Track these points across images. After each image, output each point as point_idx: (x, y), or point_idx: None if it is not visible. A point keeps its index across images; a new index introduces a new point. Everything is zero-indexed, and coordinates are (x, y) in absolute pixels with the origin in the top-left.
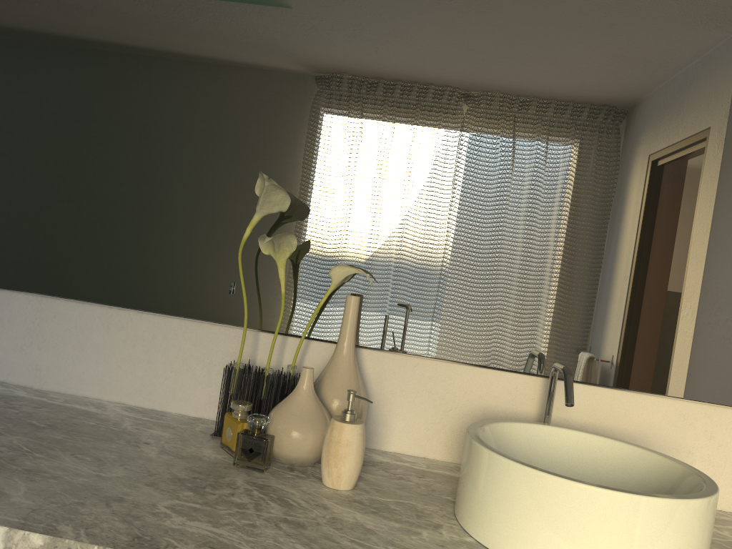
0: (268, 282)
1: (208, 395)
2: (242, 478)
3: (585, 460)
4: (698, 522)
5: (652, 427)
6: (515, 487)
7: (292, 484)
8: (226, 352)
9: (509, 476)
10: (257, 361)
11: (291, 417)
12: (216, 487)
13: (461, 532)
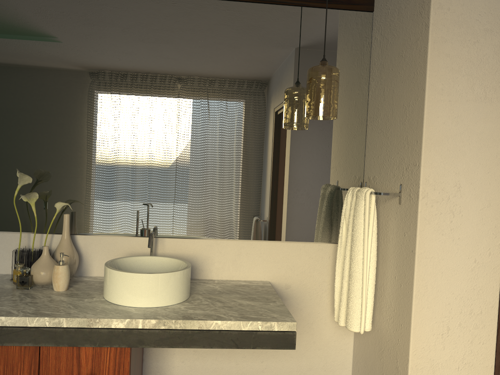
0: (31, 212)
1: (10, 264)
2: (19, 292)
3: (161, 267)
4: (172, 280)
5: (197, 251)
6: (113, 278)
7: (40, 291)
8: (16, 244)
9: (111, 274)
10: (31, 246)
11: (39, 266)
12: (6, 296)
13: (102, 298)
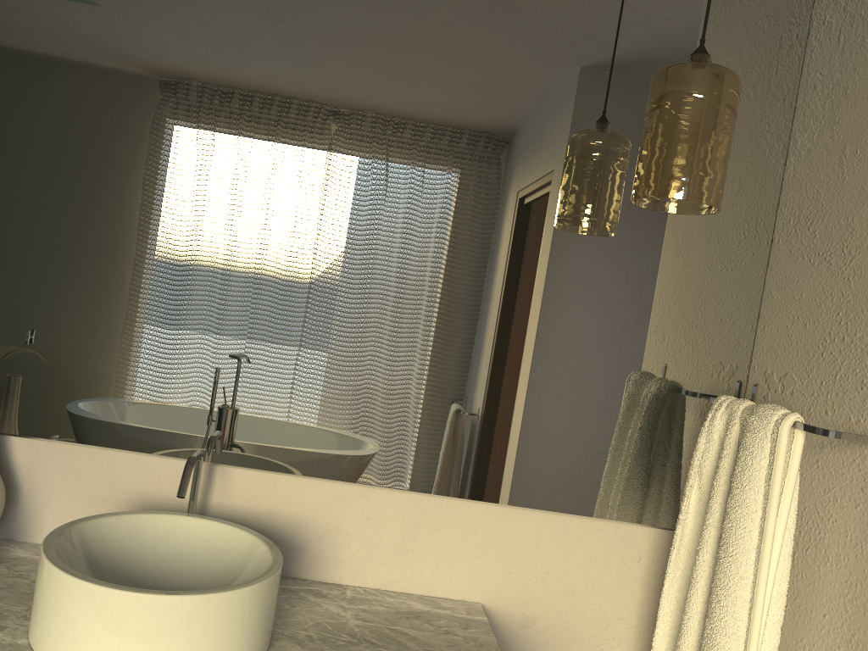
0: None
1: None
2: None
3: (208, 549)
4: (218, 615)
5: (312, 510)
6: (51, 589)
7: None
8: None
9: (48, 578)
10: None
11: None
12: None
13: (22, 633)
